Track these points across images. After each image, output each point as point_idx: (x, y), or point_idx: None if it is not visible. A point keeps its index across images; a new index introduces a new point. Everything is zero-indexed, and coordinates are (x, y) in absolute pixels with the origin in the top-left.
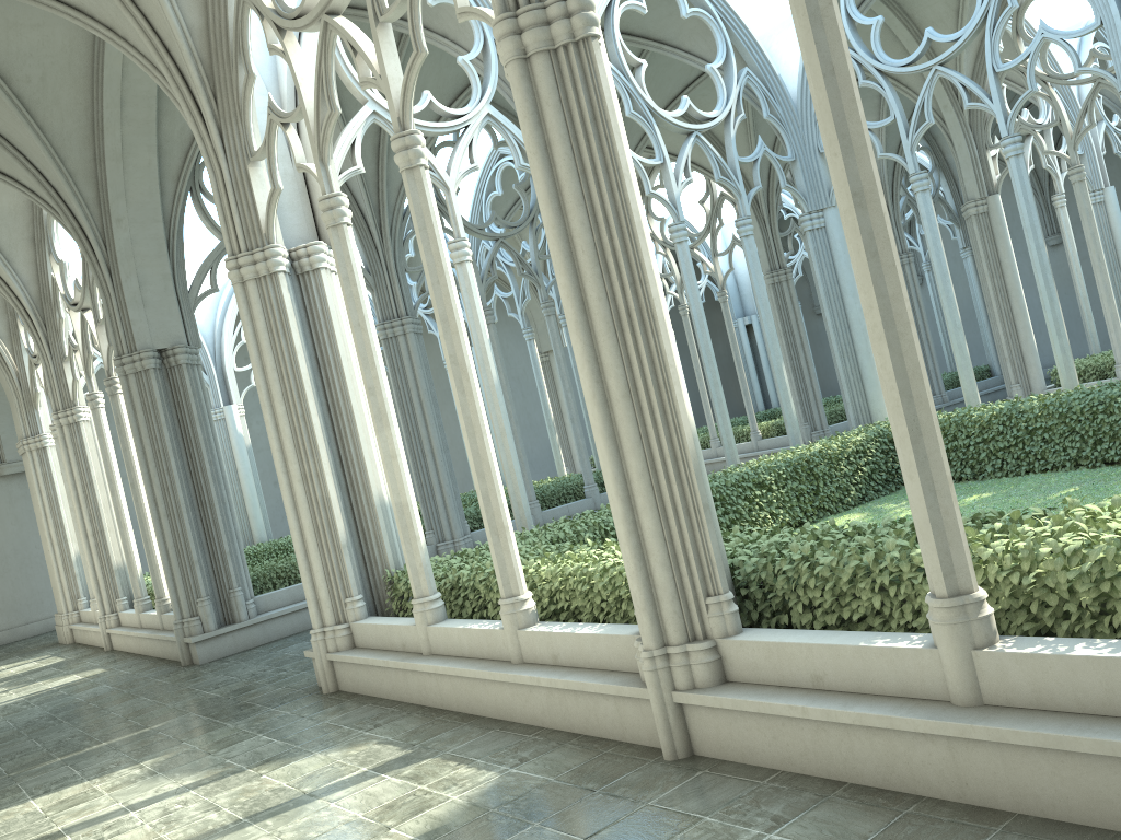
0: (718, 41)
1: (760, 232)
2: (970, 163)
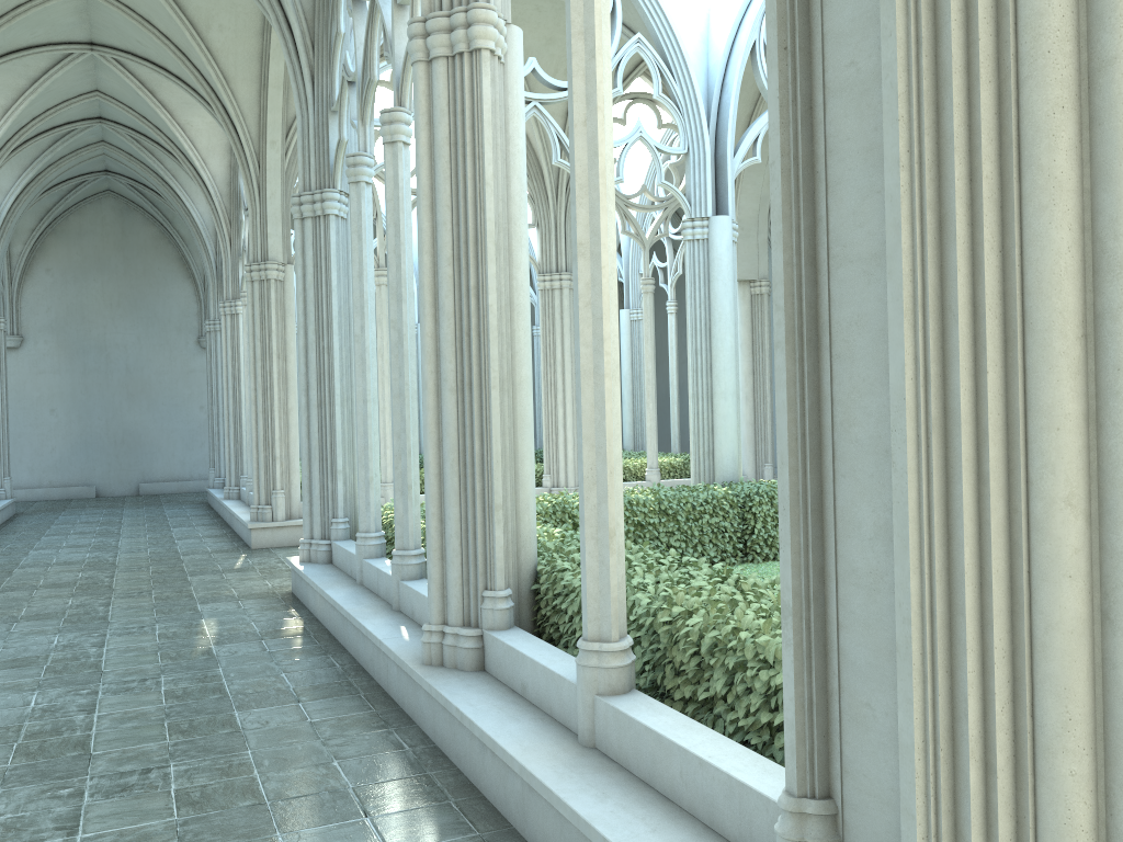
0: None
1: None
2: (281, 219)
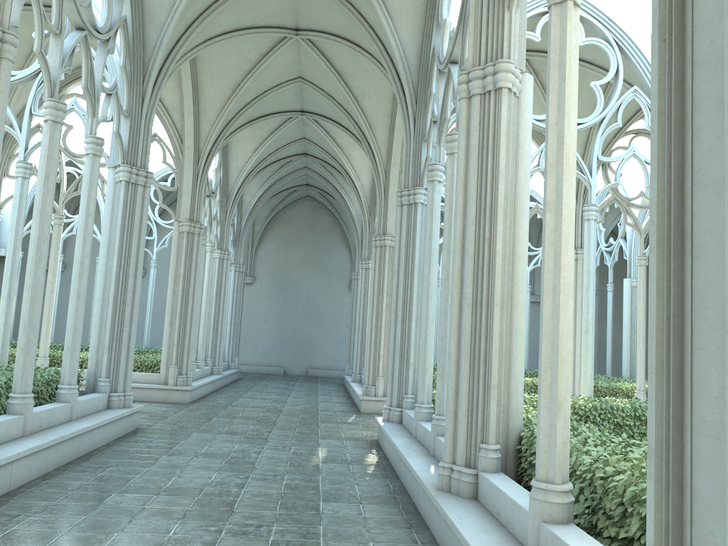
0: (445, 7)
1: (192, 184)
2: (395, 209)
